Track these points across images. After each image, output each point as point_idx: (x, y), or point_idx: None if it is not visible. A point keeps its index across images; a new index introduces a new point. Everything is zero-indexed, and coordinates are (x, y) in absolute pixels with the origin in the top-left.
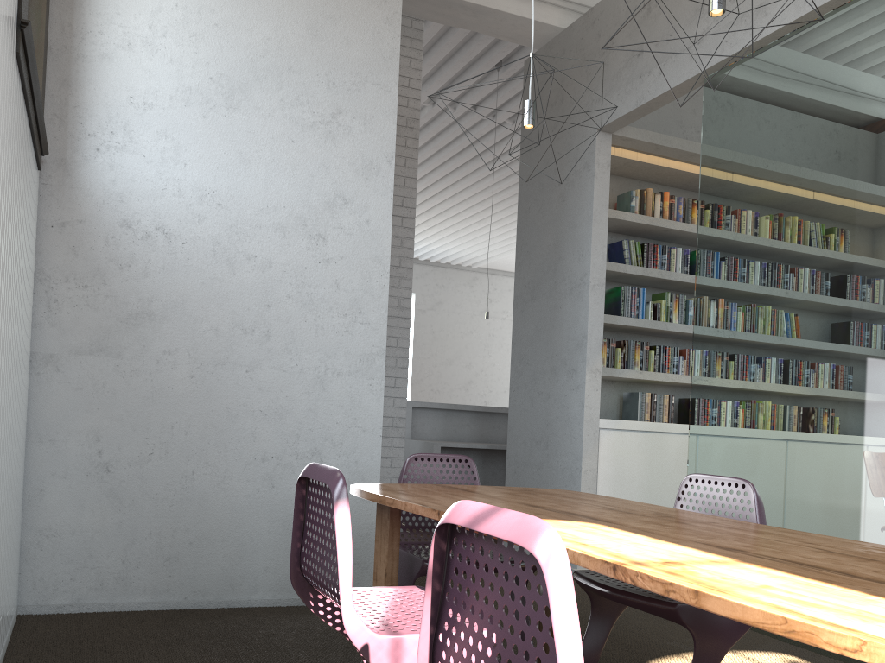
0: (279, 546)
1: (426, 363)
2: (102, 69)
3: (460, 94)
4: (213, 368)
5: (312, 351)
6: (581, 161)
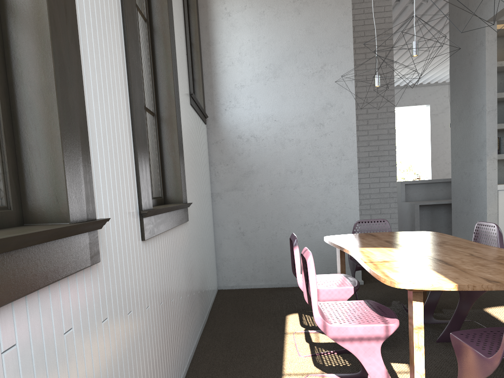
0: (315, 261)
1: (440, 147)
2: (223, 76)
3: None
4: (280, 189)
5: (322, 176)
6: (478, 40)
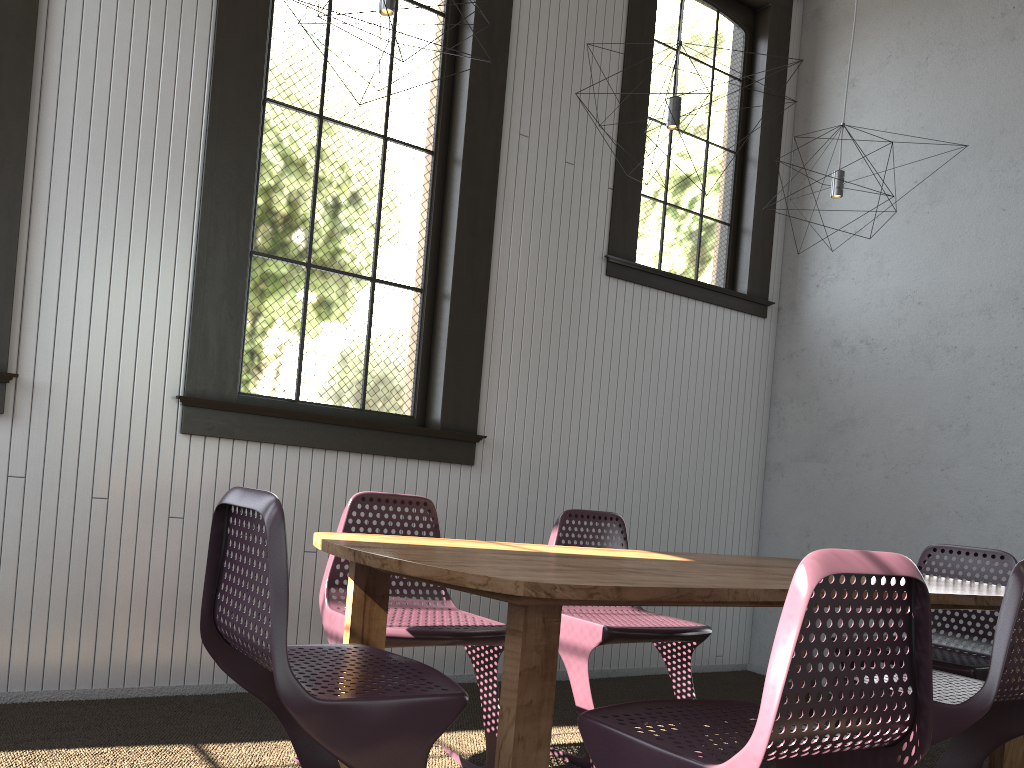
0: None
1: None
2: (823, 216)
3: None
4: (907, 467)
5: (1021, 443)
6: None
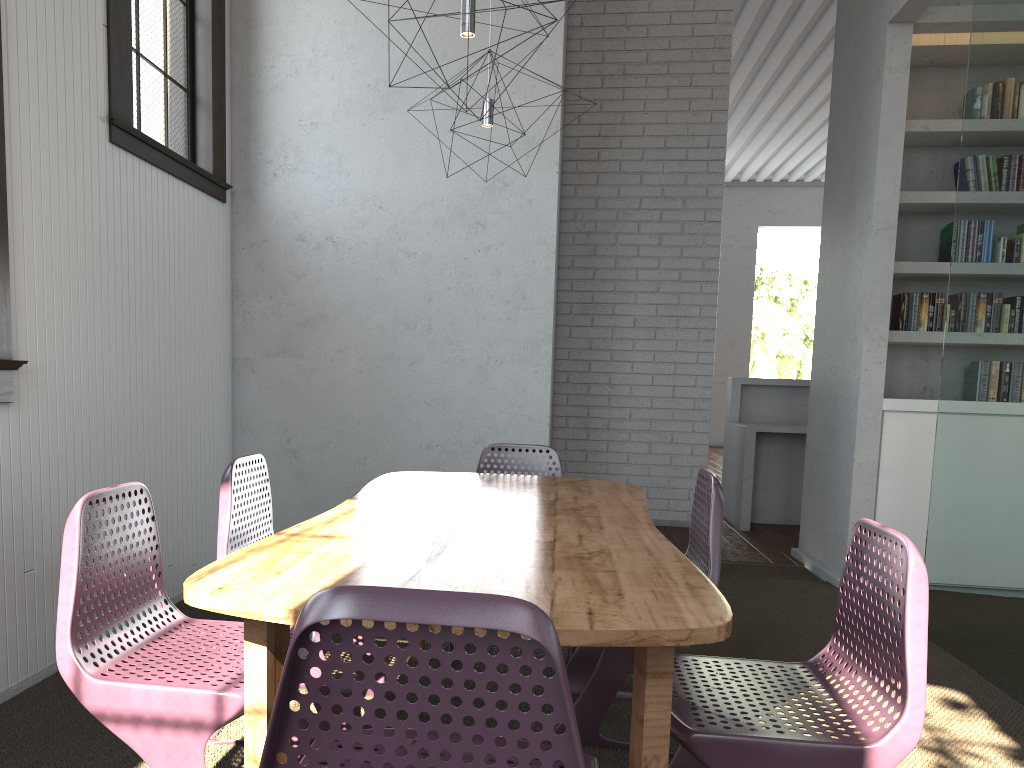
0: None
1: None
2: (275, 100)
3: None
4: (380, 363)
5: (473, 341)
6: (874, 67)
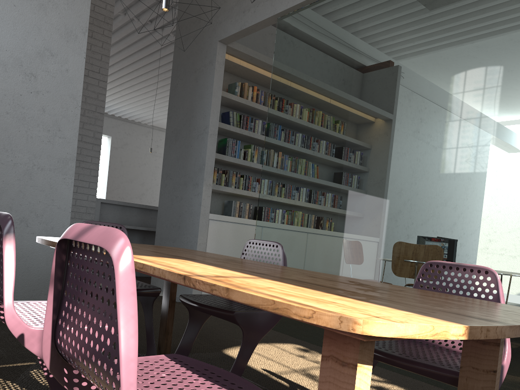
0: None
1: (116, 180)
2: None
3: (142, 11)
4: None
5: (23, 152)
6: (208, 59)
